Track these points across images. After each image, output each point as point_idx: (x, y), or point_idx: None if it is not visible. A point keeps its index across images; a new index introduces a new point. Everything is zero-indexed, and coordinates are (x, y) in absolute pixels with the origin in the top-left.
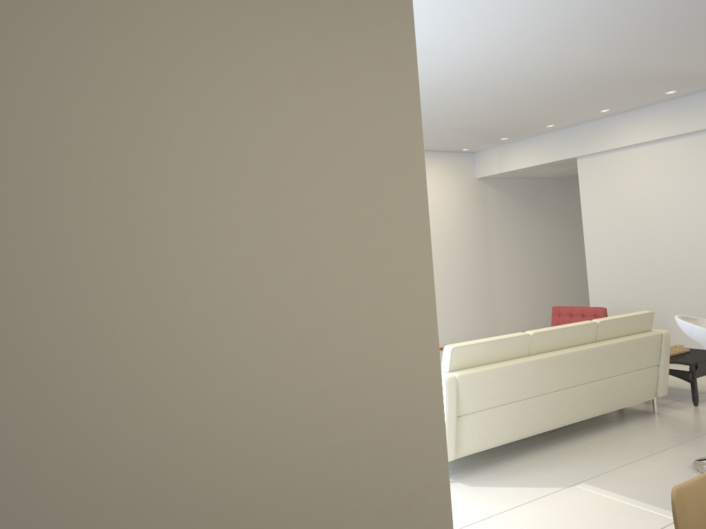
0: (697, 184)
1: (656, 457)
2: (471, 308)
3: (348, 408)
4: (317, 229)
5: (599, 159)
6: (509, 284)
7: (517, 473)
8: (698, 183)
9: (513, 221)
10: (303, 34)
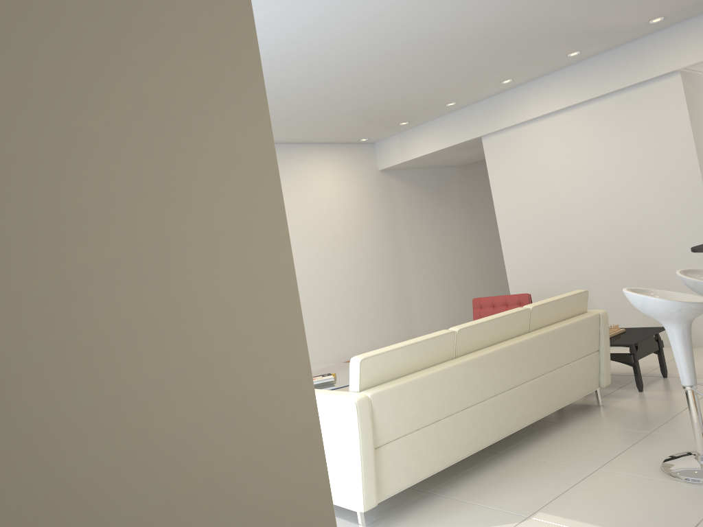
0: (609, 152)
1: (617, 462)
2: (386, 311)
3: None
4: (3, 139)
5: (505, 136)
6: (424, 282)
7: (457, 509)
8: (610, 150)
9: (422, 214)
10: None
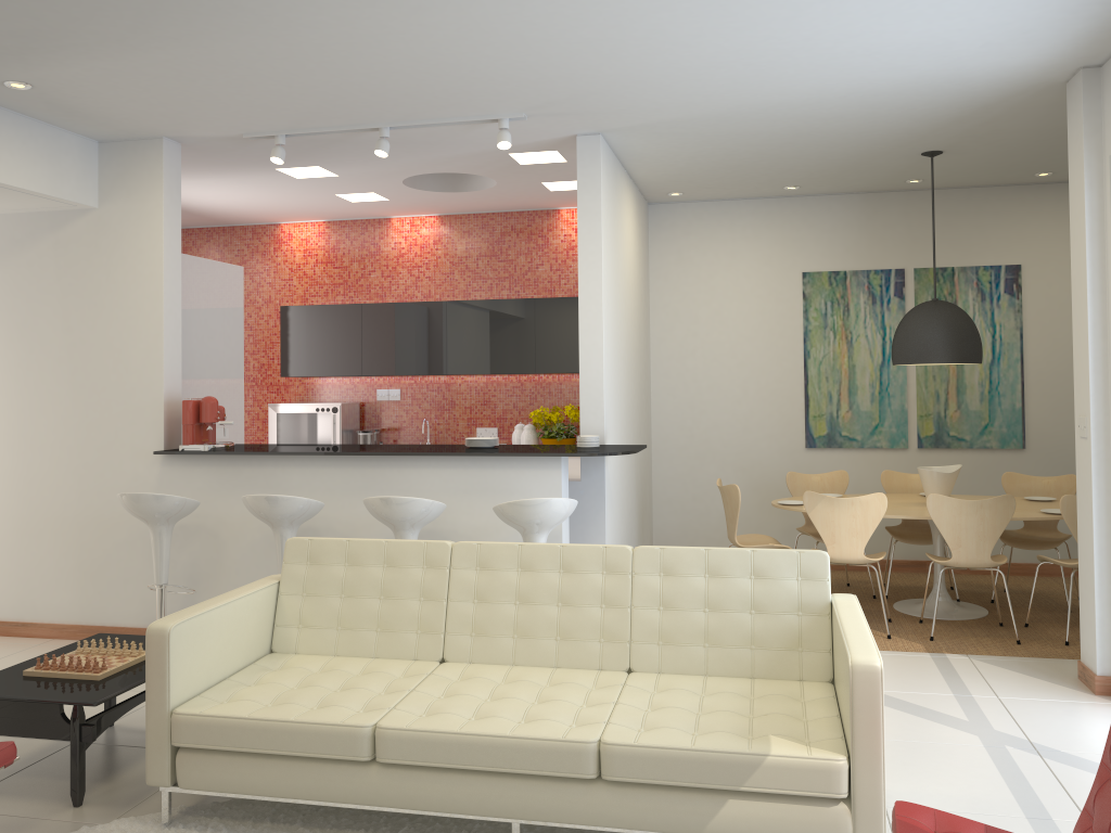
0: None
1: None
2: None
3: None
4: None
5: None
6: None
7: None
8: None
9: None
10: None
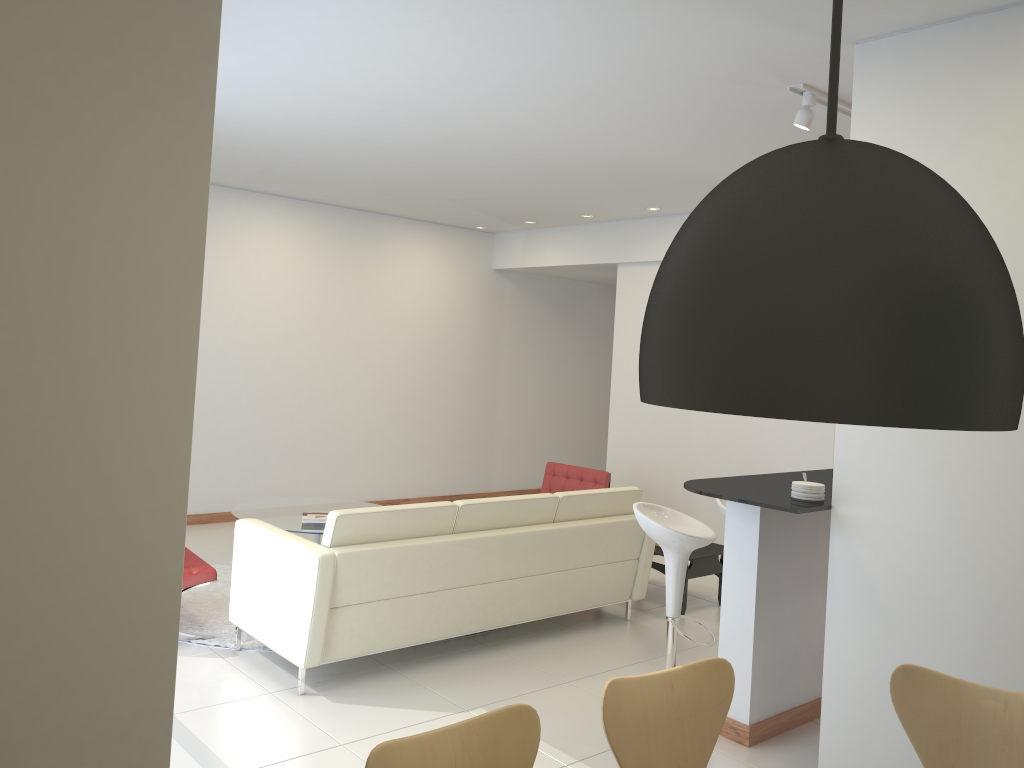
0: None
1: (592, 679)
2: (458, 448)
3: (22, 609)
4: (8, 371)
5: (644, 271)
6: (518, 421)
7: (406, 689)
8: None
9: (537, 335)
10: (25, 109)
